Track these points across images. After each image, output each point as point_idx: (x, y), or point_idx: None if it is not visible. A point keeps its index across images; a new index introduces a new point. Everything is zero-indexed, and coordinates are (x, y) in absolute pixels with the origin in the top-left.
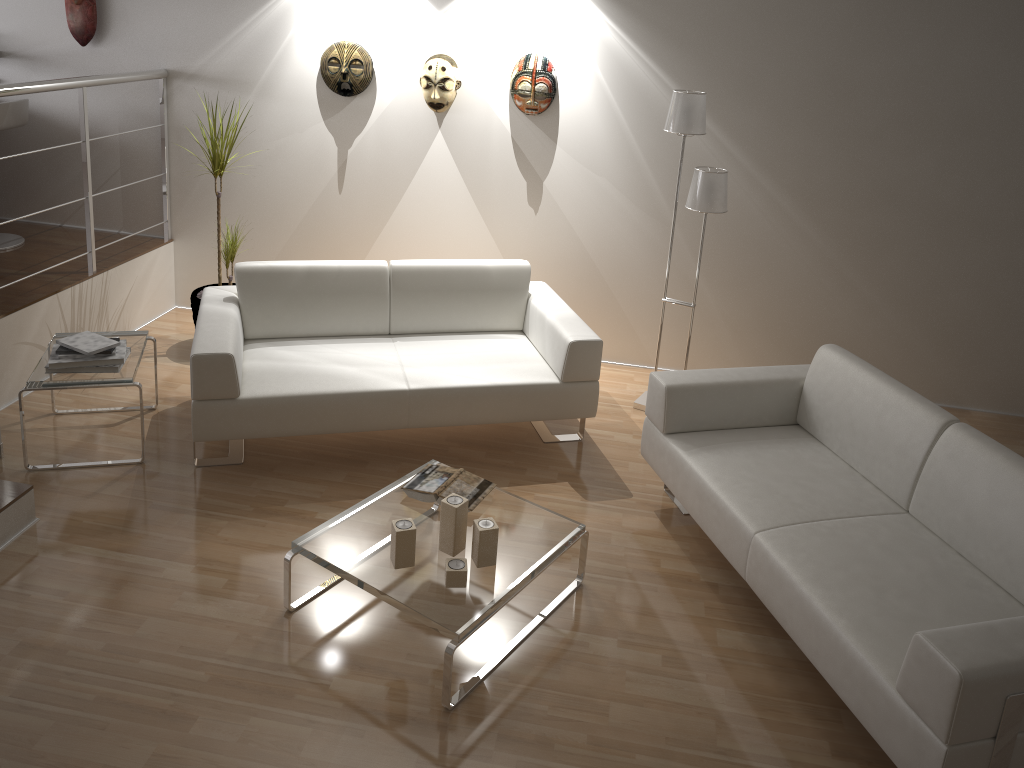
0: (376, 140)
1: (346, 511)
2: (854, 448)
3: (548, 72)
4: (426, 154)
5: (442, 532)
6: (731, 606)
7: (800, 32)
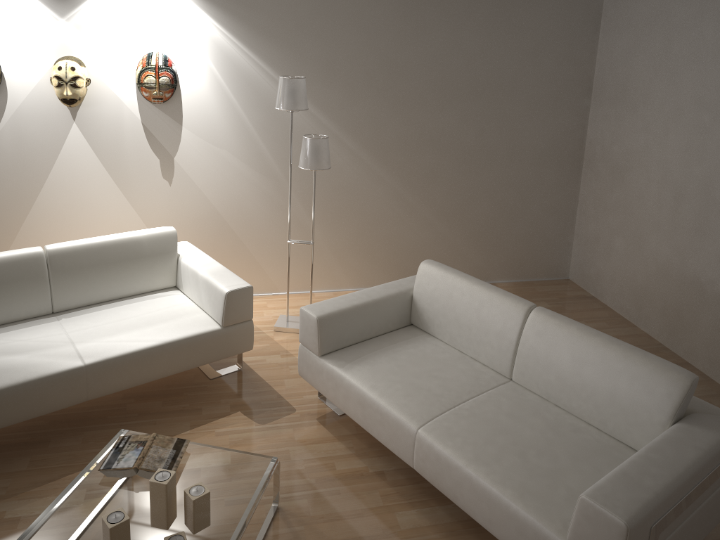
0: (12, 136)
1: (44, 512)
2: (462, 337)
3: (169, 67)
4: (64, 144)
5: (153, 509)
6: (399, 488)
7: (362, 28)
